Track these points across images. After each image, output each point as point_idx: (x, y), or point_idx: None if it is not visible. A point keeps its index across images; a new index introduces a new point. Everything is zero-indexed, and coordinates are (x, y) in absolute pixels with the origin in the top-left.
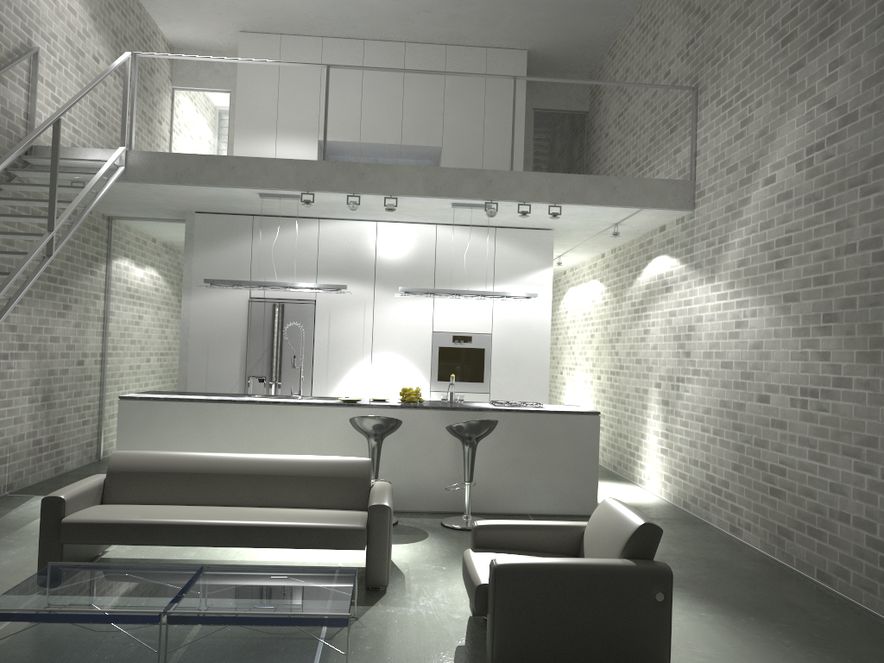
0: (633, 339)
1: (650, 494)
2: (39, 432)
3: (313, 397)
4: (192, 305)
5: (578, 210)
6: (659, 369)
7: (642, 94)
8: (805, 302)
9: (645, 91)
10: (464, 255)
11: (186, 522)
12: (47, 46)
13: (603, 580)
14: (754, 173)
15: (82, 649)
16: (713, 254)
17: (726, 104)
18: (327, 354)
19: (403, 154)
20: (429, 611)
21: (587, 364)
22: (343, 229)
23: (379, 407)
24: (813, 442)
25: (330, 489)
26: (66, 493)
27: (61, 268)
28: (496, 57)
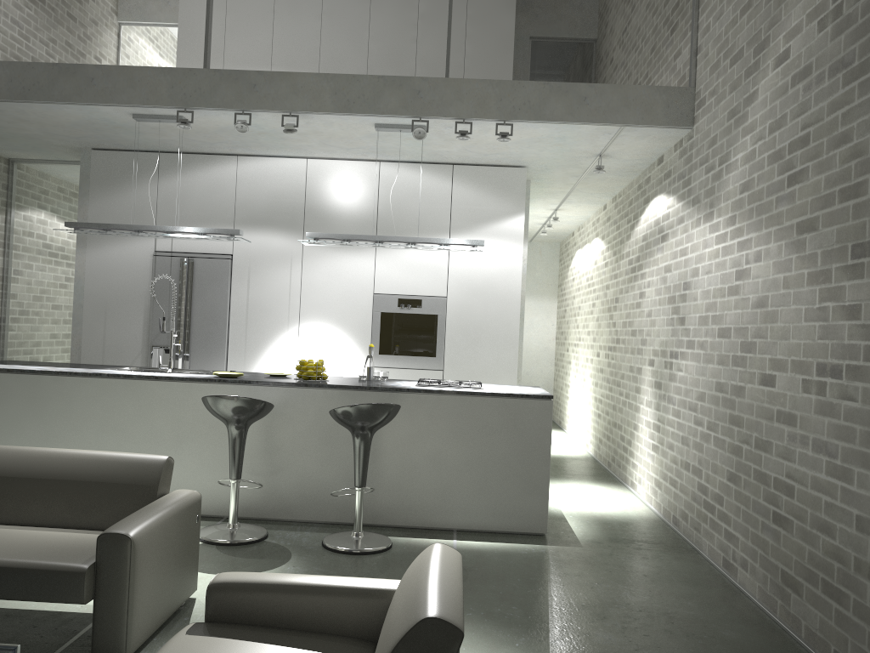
0: (629, 306)
1: (639, 502)
2: None
3: (202, 371)
4: (87, 260)
5: (541, 132)
6: (653, 341)
7: None
8: (827, 230)
9: None
10: (413, 200)
11: None
12: None
13: None
14: (764, 53)
15: None
16: (713, 181)
17: None
18: (246, 320)
19: None
20: None
21: (588, 339)
22: (266, 168)
23: (259, 384)
24: (833, 448)
25: (98, 500)
26: None
27: None
28: None
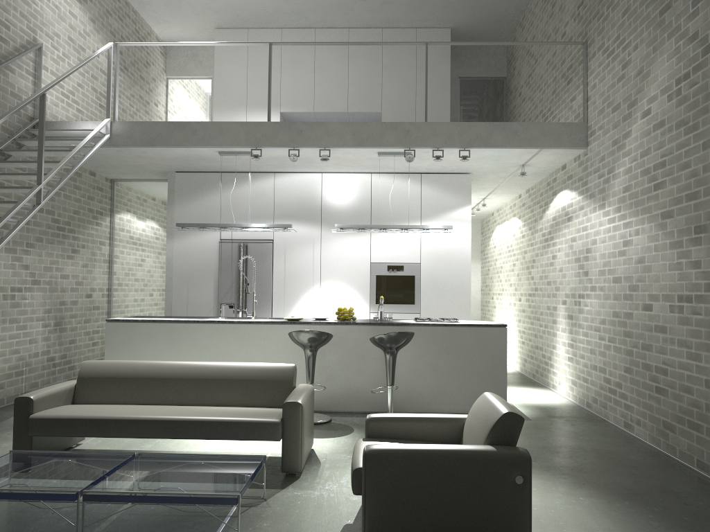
0: (544, 265)
1: (560, 397)
2: (52, 351)
3: (267, 318)
4: (174, 247)
5: (486, 153)
6: (564, 288)
7: (545, 55)
8: (679, 217)
9: (547, 53)
10: (395, 198)
11: (130, 418)
12: (51, 42)
13: (465, 464)
14: (634, 108)
15: (23, 523)
16: (603, 184)
17: (609, 52)
18: (284, 284)
19: (351, 121)
20: (331, 494)
21: (511, 289)
22: (294, 180)
23: (316, 323)
24: (690, 343)
25: (259, 390)
26: (36, 394)
27: (69, 219)
28: (425, 35)
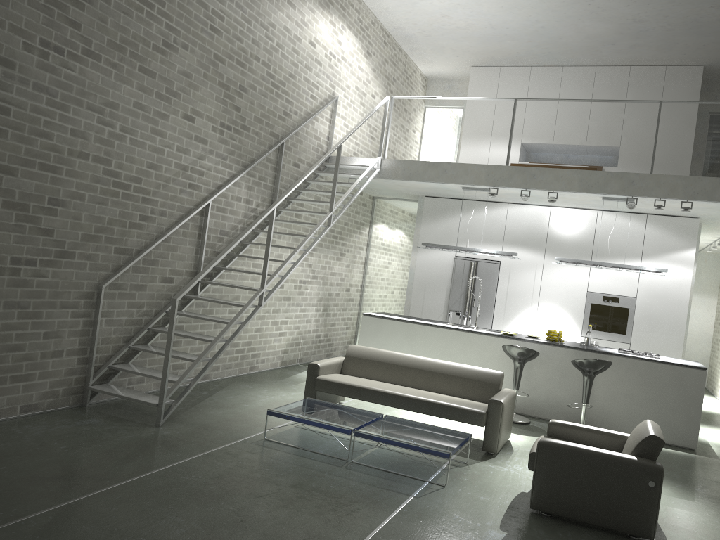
0: None
1: None
2: (319, 330)
3: (487, 329)
4: (417, 258)
5: (711, 205)
6: None
7: None
8: None
9: None
10: (618, 235)
11: (380, 390)
12: (343, 93)
13: (611, 464)
14: None
15: (315, 443)
16: None
17: None
18: (505, 300)
19: (589, 152)
20: (516, 472)
21: None
22: (524, 211)
23: (527, 341)
24: None
25: (472, 387)
26: (321, 363)
27: (341, 229)
28: (674, 73)
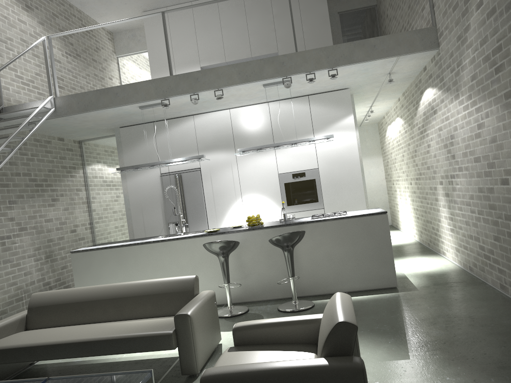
0: (423, 153)
1: (449, 262)
2: (47, 278)
3: (197, 231)
4: (128, 185)
5: (353, 69)
6: (439, 171)
7: None
8: None
9: None
10: (290, 119)
11: (52, 343)
12: (5, 45)
13: (297, 382)
14: (469, 3)
15: None
16: (455, 77)
17: None
18: (213, 201)
19: None
20: None
21: (404, 176)
22: (209, 118)
23: (229, 232)
24: None
25: (167, 301)
26: None
27: (45, 177)
28: None
